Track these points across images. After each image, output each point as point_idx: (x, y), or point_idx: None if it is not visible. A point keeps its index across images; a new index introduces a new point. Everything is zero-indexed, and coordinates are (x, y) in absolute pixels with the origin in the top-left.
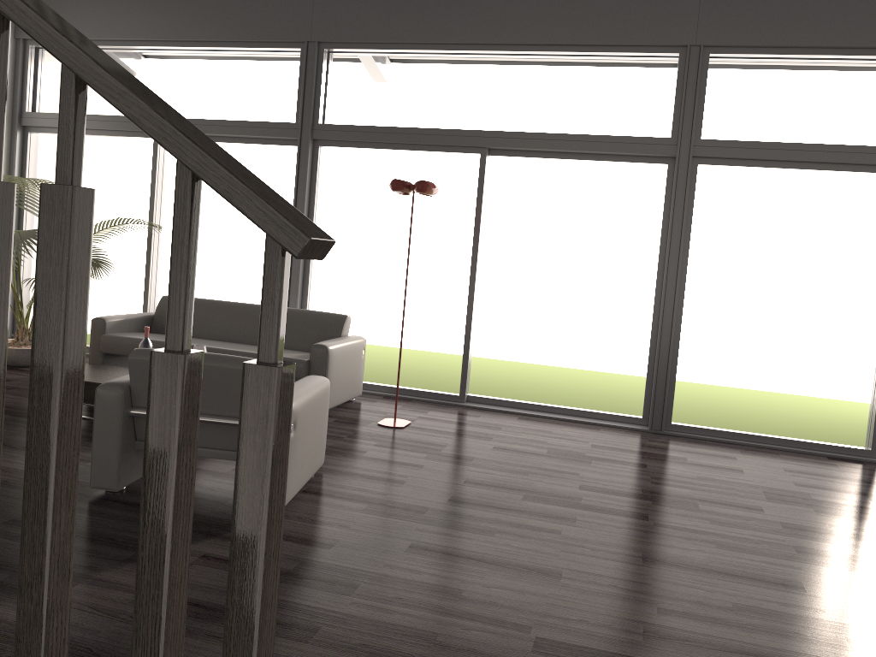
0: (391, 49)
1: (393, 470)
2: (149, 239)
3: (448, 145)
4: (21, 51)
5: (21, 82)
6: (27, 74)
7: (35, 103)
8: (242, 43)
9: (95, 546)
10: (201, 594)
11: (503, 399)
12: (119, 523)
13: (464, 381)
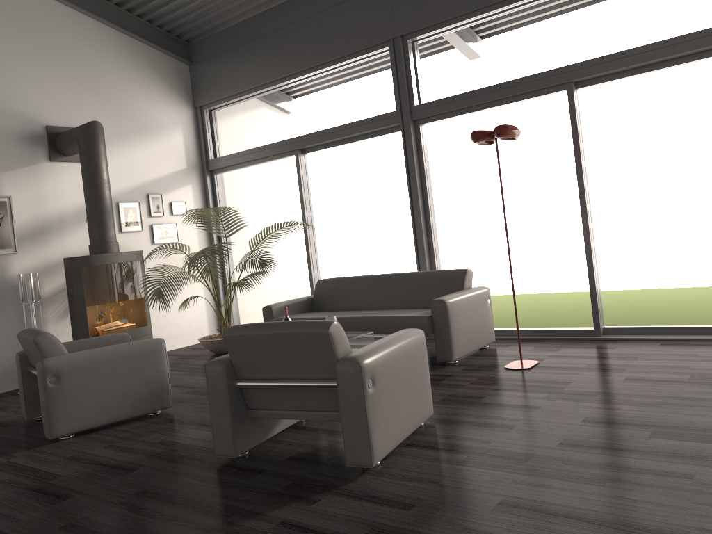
0: (463, 20)
1: (505, 414)
2: (305, 237)
3: (533, 90)
4: (199, 116)
5: (203, 138)
6: (206, 132)
7: (215, 151)
8: (343, 58)
9: (193, 515)
10: None
11: (642, 326)
12: (224, 490)
13: (595, 314)
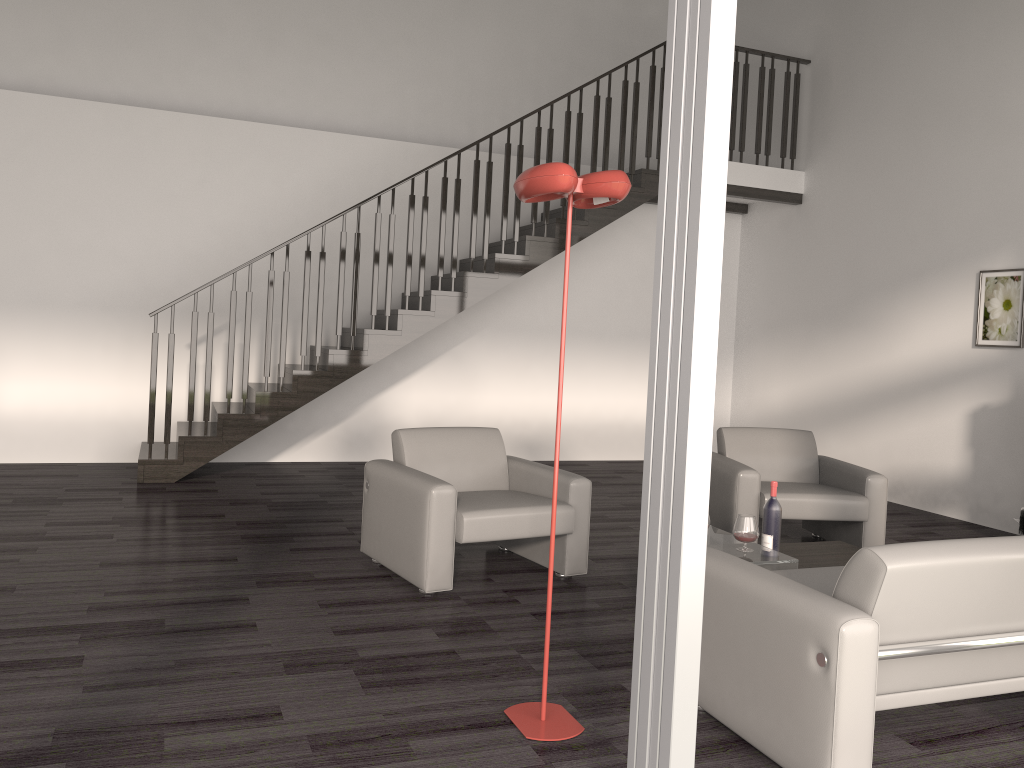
0: None
1: (358, 618)
2: None
3: None
4: None
5: None
6: None
7: None
8: None
9: None
10: (316, 524)
11: None
12: None
13: None
